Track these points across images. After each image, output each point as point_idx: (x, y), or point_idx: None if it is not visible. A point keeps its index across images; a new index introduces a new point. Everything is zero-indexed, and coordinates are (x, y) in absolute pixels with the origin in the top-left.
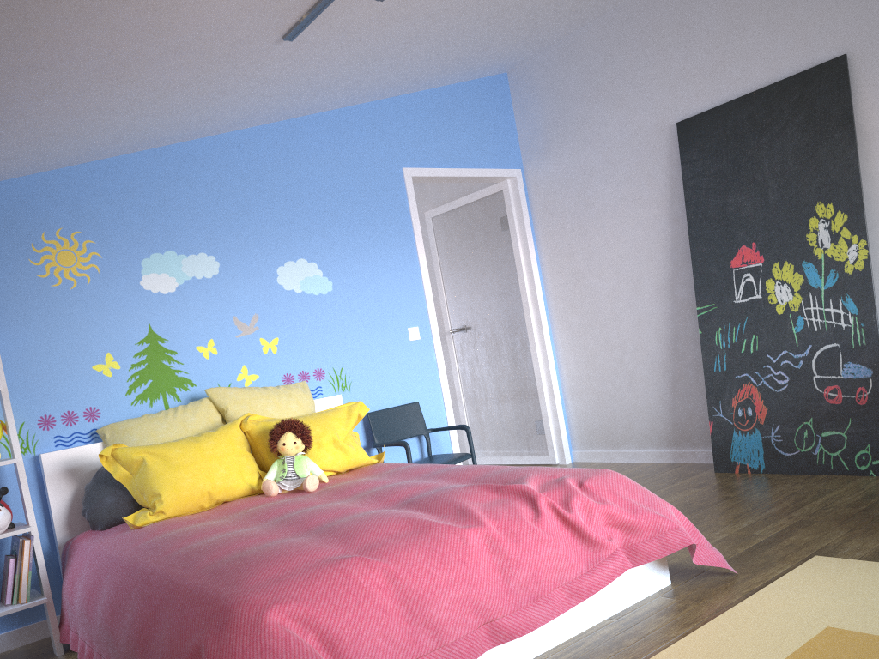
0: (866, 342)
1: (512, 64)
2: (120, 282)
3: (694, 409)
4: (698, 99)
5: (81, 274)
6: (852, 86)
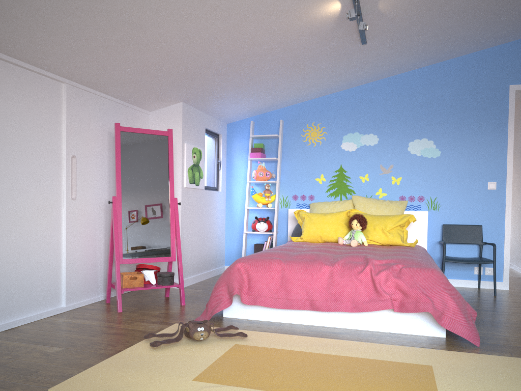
0: None
1: None
2: (332, 145)
3: None
4: None
5: (318, 141)
6: None
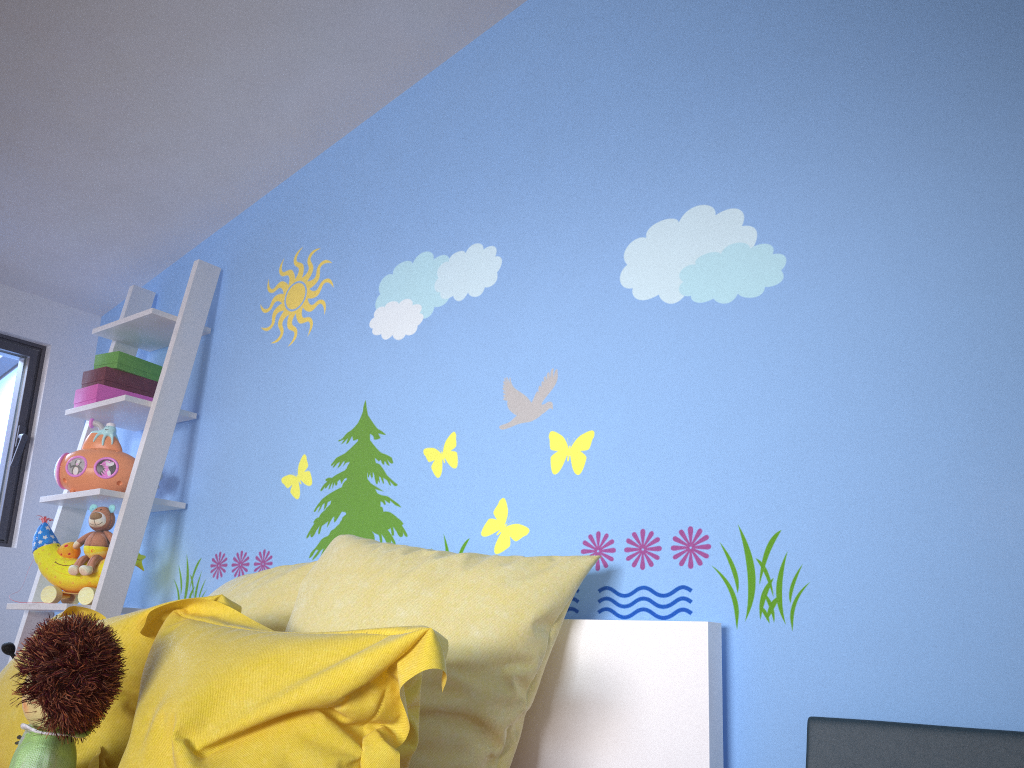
0: None
1: None
2: (345, 326)
3: None
4: None
5: (305, 318)
6: None
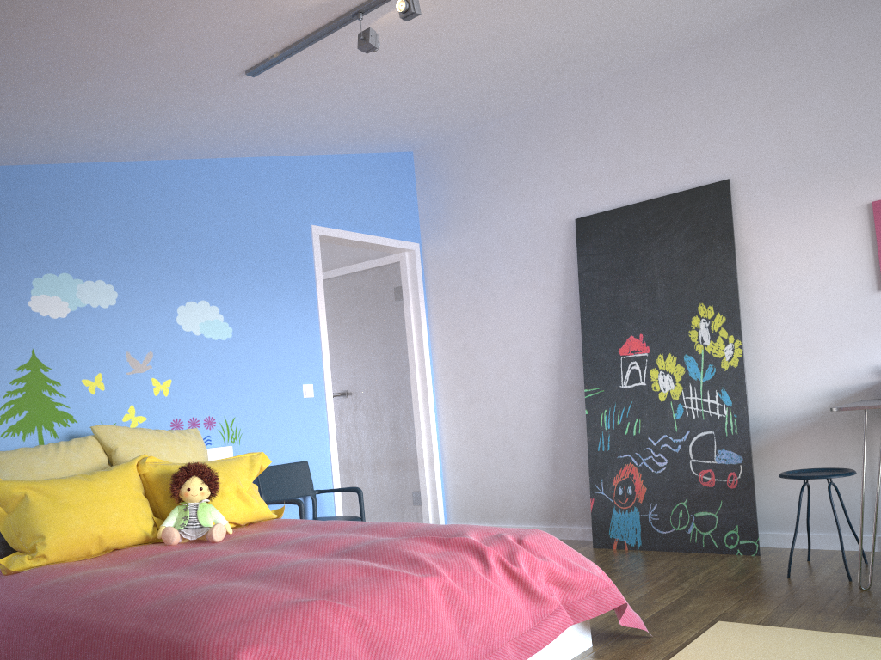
0: (738, 432)
1: (421, 145)
2: (6, 300)
3: (574, 487)
4: (596, 201)
5: None
6: (733, 207)
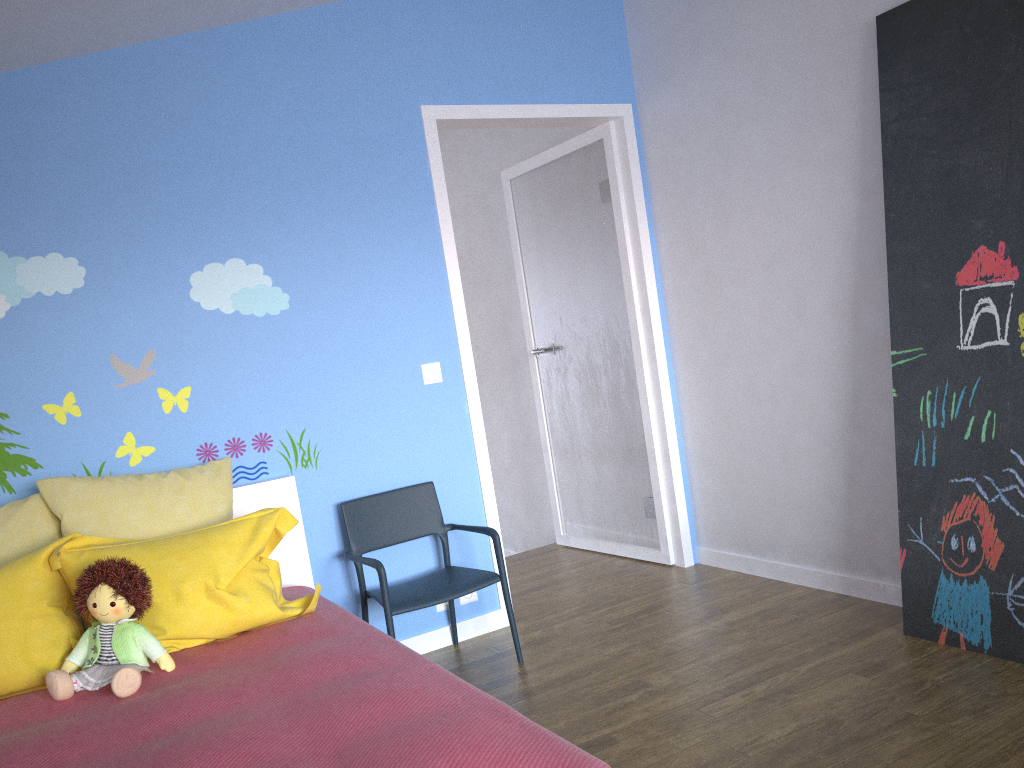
0: None
1: None
2: None
3: (882, 516)
4: None
5: None
6: None
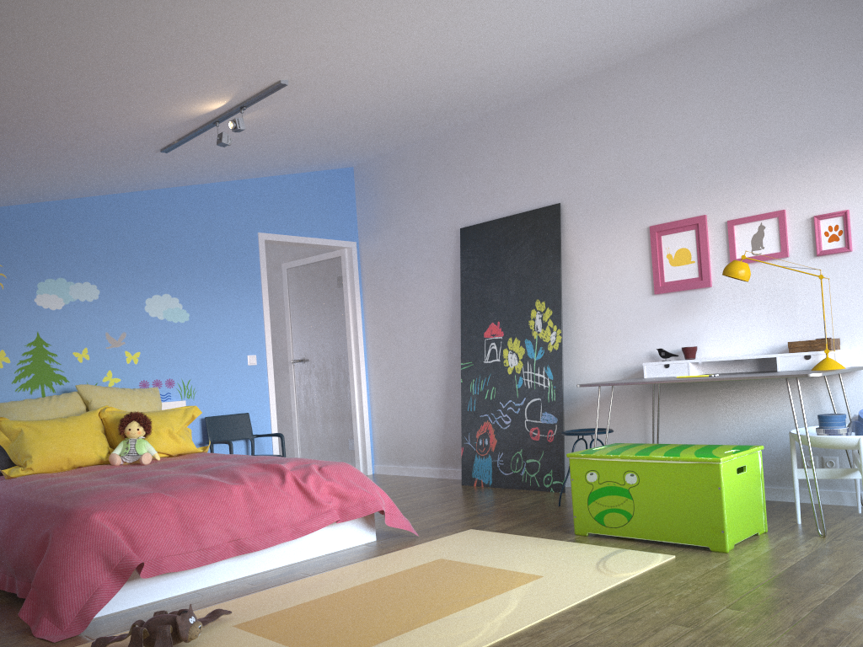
0: (556, 399)
1: (356, 163)
2: (19, 298)
3: (457, 438)
4: (475, 214)
5: None
6: (563, 225)
